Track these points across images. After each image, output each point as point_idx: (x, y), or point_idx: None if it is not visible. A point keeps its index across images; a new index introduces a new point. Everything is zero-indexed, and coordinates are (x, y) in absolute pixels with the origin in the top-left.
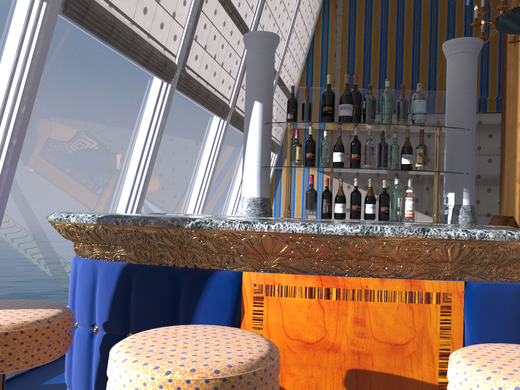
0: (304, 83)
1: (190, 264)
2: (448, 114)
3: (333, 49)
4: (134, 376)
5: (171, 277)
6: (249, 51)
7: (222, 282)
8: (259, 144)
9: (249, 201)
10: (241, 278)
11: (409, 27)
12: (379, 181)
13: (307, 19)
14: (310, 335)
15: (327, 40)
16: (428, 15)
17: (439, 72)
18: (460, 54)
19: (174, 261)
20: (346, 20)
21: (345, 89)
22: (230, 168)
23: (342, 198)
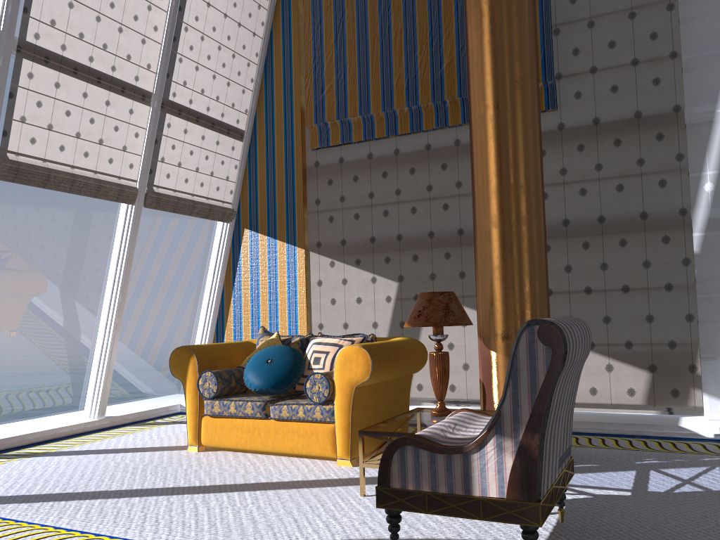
0: (263, 108)
1: None
2: None
3: (298, 49)
4: None
5: None
6: None
7: None
8: None
9: None
10: None
11: None
12: None
13: (235, 8)
14: None
15: (290, 37)
16: None
17: (446, 58)
18: None
19: None
20: None
21: None
22: None
23: None
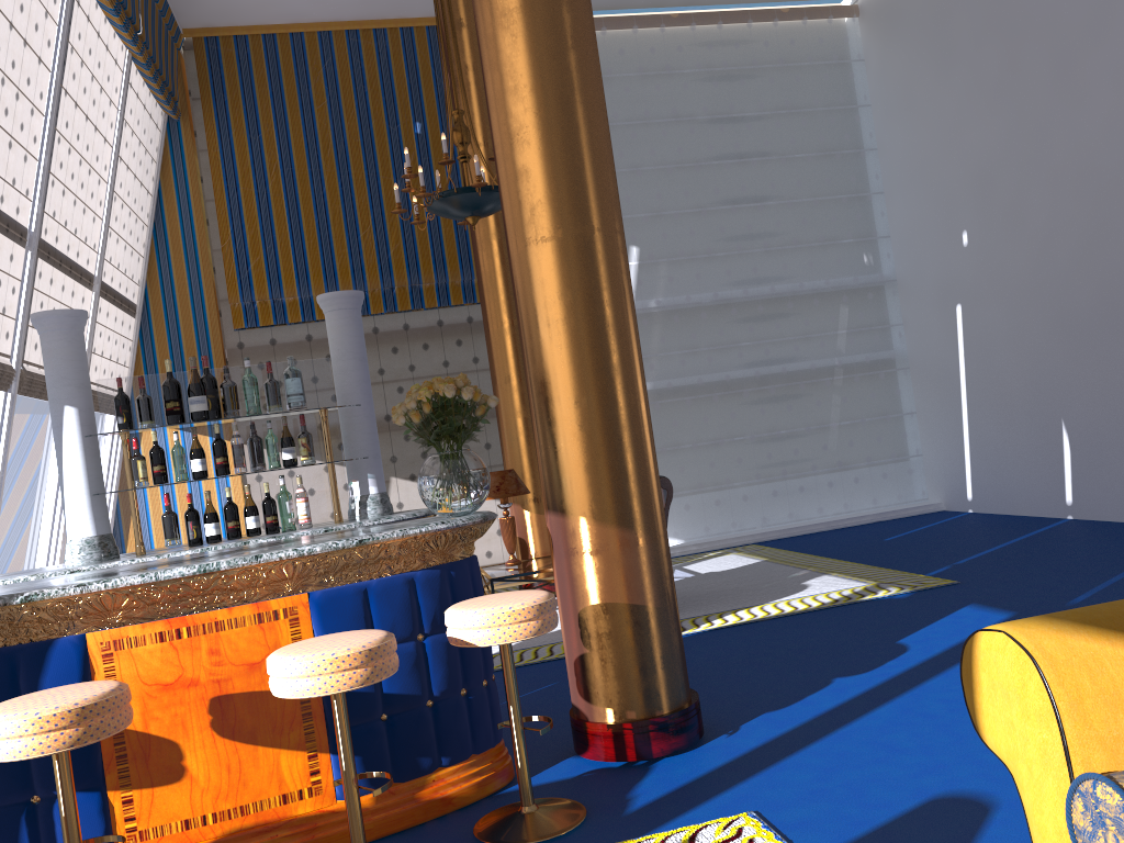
0: (156, 278)
1: (25, 639)
2: (336, 384)
3: (202, 213)
4: (8, 724)
5: (5, 657)
6: (44, 336)
7: (65, 648)
8: (82, 464)
9: (81, 543)
10: (85, 640)
11: (331, 170)
12: (262, 482)
13: (140, 166)
14: (168, 677)
15: (189, 198)
16: (359, 150)
17: (393, 245)
18: (338, 311)
19: (5, 640)
20: (217, 160)
21: (193, 377)
22: (21, 430)
23: (212, 516)
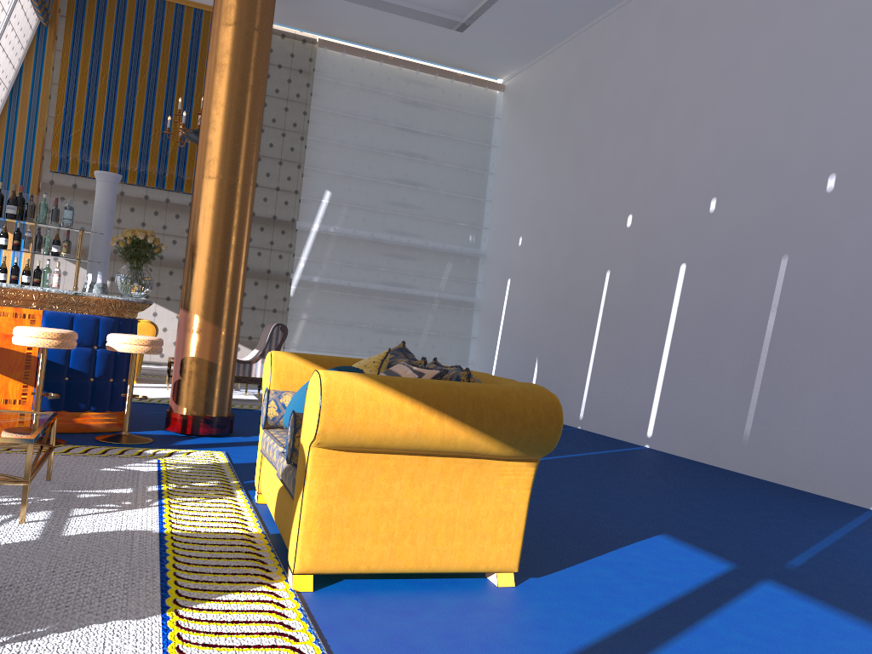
0: (4, 123)
1: None
2: (93, 220)
3: (48, 90)
4: None
5: None
6: None
7: None
8: None
9: None
10: None
11: (142, 88)
12: (37, 260)
13: (12, 50)
14: None
15: (41, 78)
16: (165, 81)
17: (172, 147)
18: (104, 182)
19: None
20: (67, 60)
21: (12, 195)
22: None
23: (4, 269)
